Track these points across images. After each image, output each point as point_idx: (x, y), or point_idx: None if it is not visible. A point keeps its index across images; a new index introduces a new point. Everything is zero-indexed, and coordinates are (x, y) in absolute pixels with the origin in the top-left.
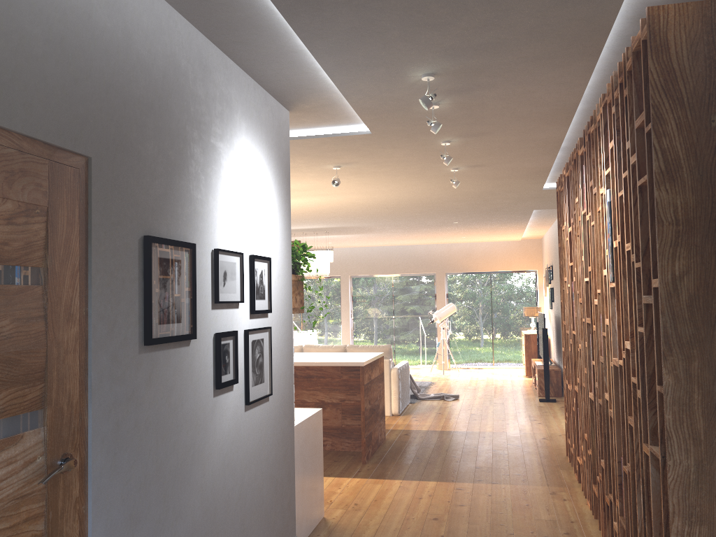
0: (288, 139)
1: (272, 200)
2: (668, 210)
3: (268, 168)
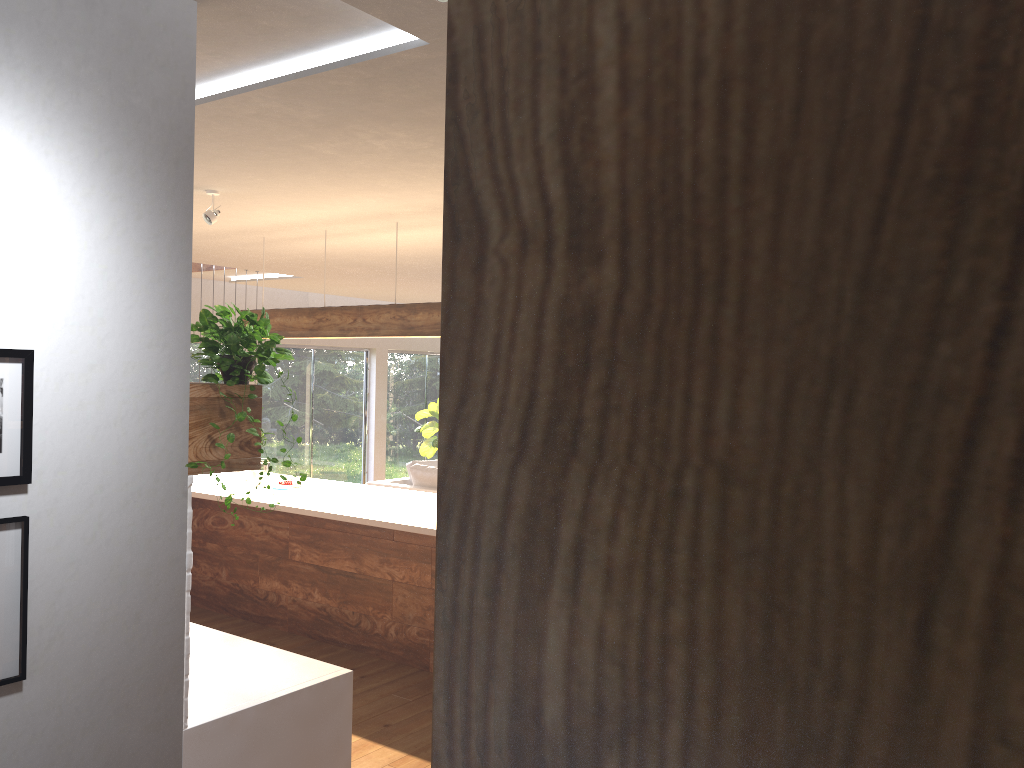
0: (187, 67)
1: (72, 210)
2: (527, 114)
3: (53, 131)
